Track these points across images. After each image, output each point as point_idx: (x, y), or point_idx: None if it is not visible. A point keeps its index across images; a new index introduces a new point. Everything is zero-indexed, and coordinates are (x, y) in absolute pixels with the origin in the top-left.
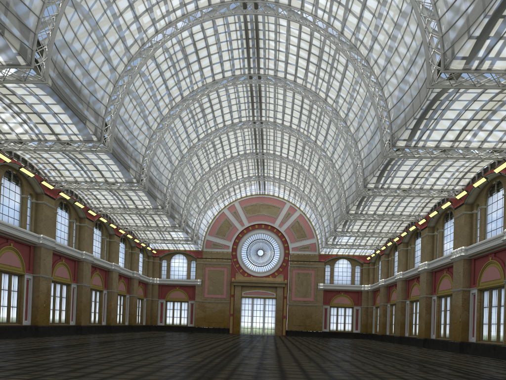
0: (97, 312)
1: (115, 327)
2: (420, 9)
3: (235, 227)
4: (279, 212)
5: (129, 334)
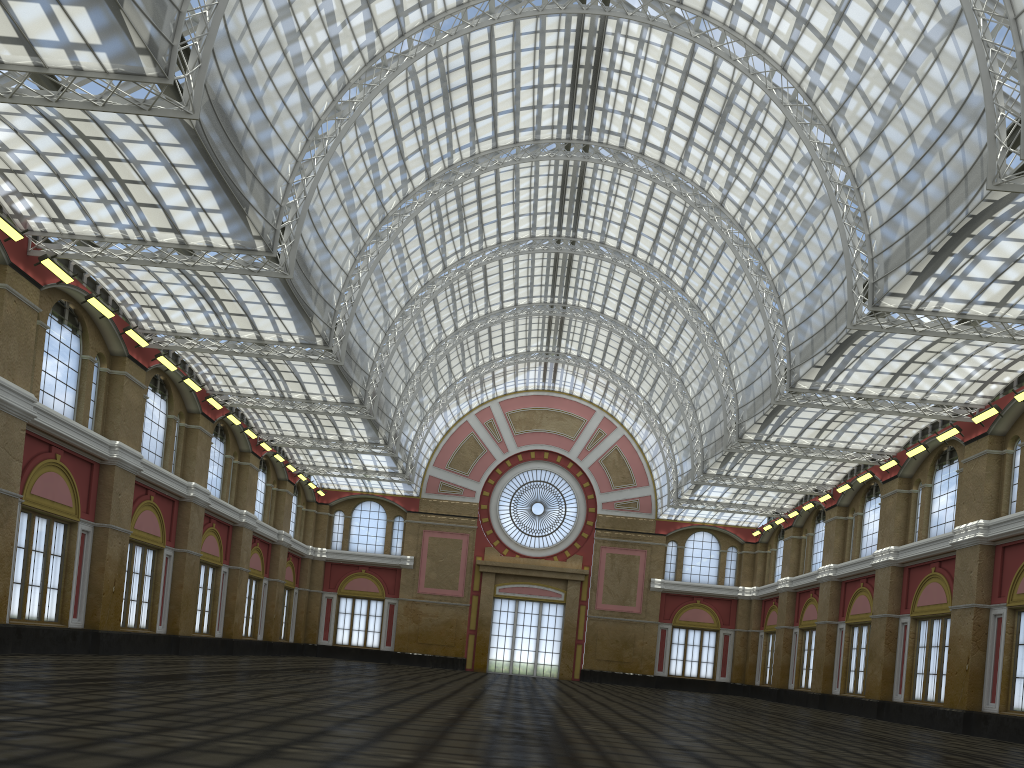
0: (206, 611)
1: (240, 644)
2: (981, 28)
3: (489, 453)
4: (580, 429)
5: (270, 659)
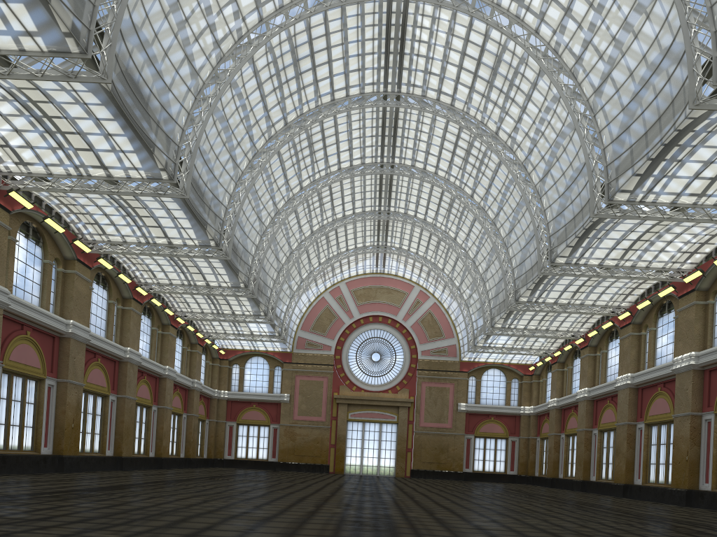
0: (142, 438)
1: (167, 461)
2: None
3: (340, 319)
4: (404, 299)
5: (189, 471)
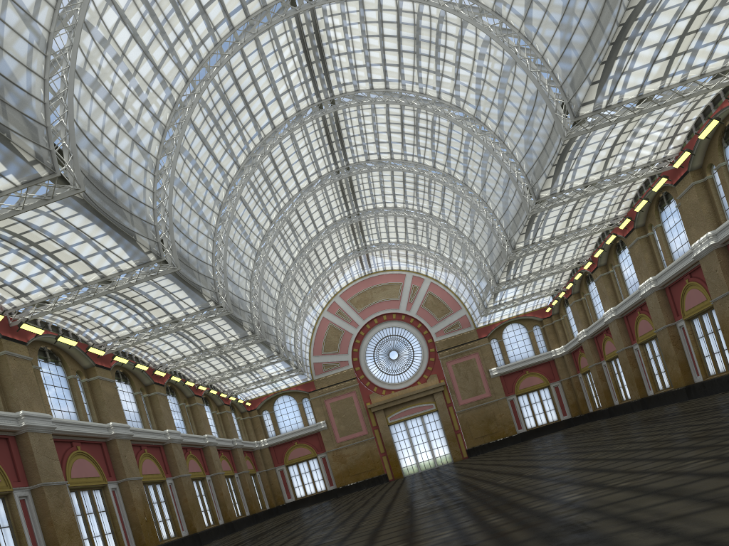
0: (207, 510)
1: (237, 523)
2: None
3: (347, 332)
4: (400, 290)
5: (260, 524)
